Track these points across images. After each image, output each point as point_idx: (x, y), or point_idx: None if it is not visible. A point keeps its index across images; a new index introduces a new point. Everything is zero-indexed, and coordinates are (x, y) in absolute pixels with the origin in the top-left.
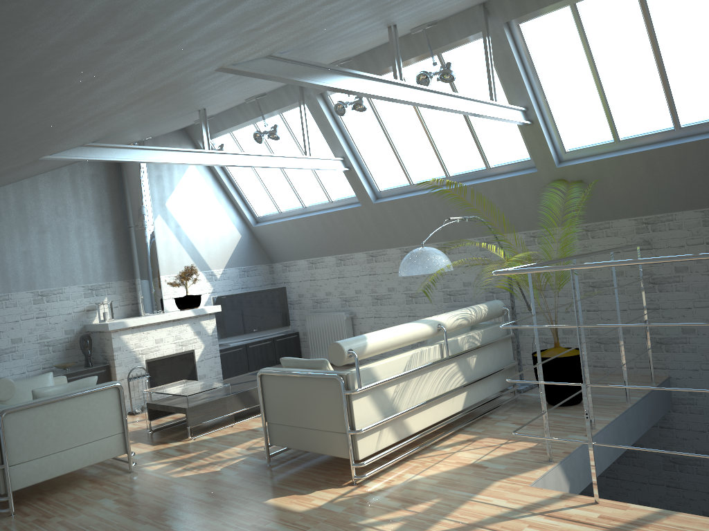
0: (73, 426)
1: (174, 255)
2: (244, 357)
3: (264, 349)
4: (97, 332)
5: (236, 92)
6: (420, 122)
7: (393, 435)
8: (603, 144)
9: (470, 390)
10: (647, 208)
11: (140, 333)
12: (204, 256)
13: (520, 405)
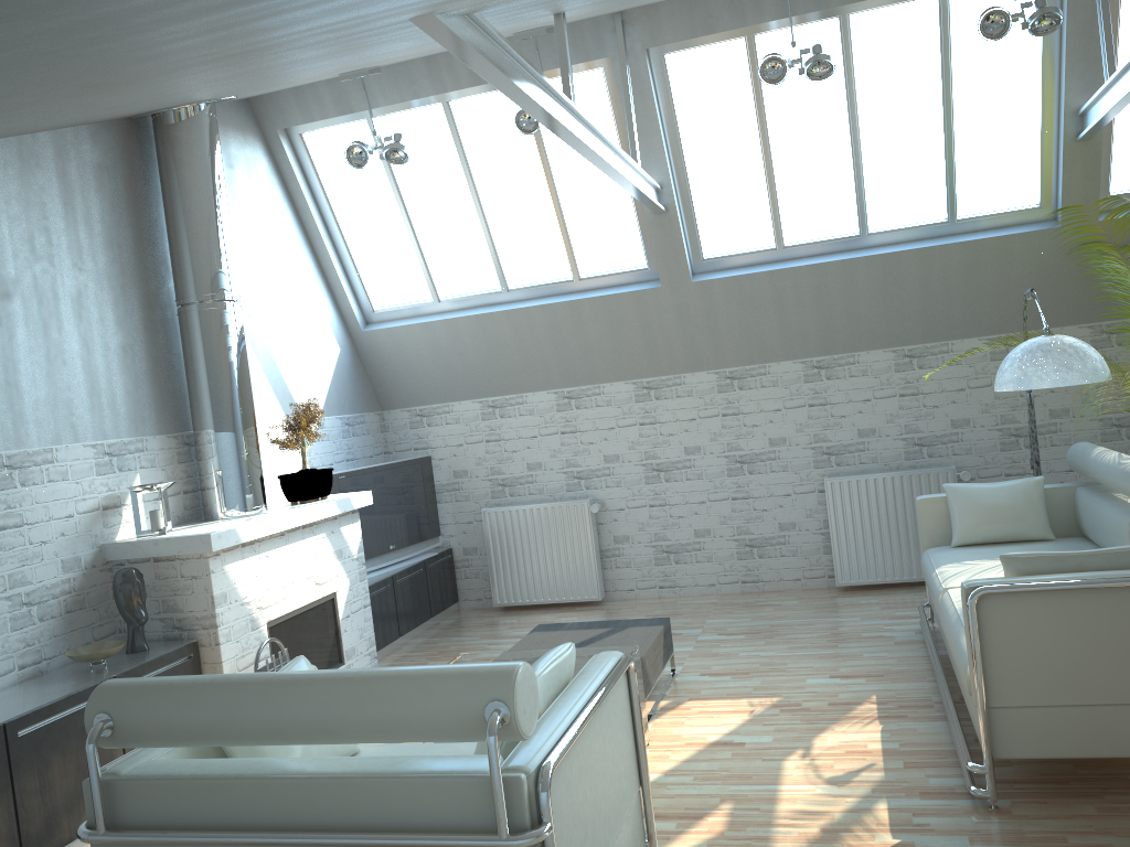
0: (603, 792)
1: None
2: (392, 606)
3: (415, 586)
4: (144, 563)
5: None
6: (851, 125)
7: None
8: None
9: None
10: None
11: (255, 558)
12: (292, 387)
13: None
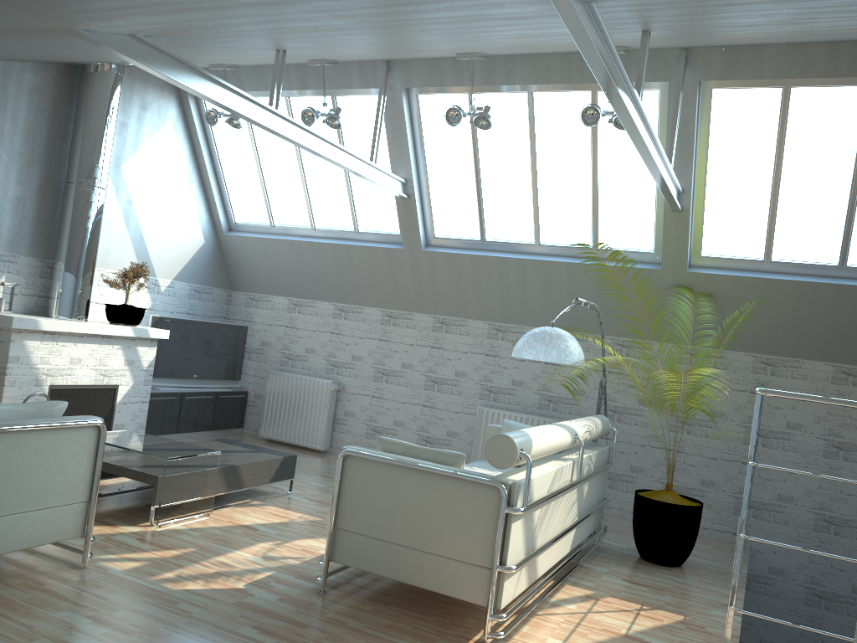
0: (21, 479)
1: (115, 242)
2: (176, 411)
3: (203, 405)
4: None
5: (365, 43)
6: (531, 167)
7: (526, 579)
8: (749, 259)
9: (577, 528)
10: (773, 347)
11: (52, 343)
12: (152, 255)
13: (608, 555)
